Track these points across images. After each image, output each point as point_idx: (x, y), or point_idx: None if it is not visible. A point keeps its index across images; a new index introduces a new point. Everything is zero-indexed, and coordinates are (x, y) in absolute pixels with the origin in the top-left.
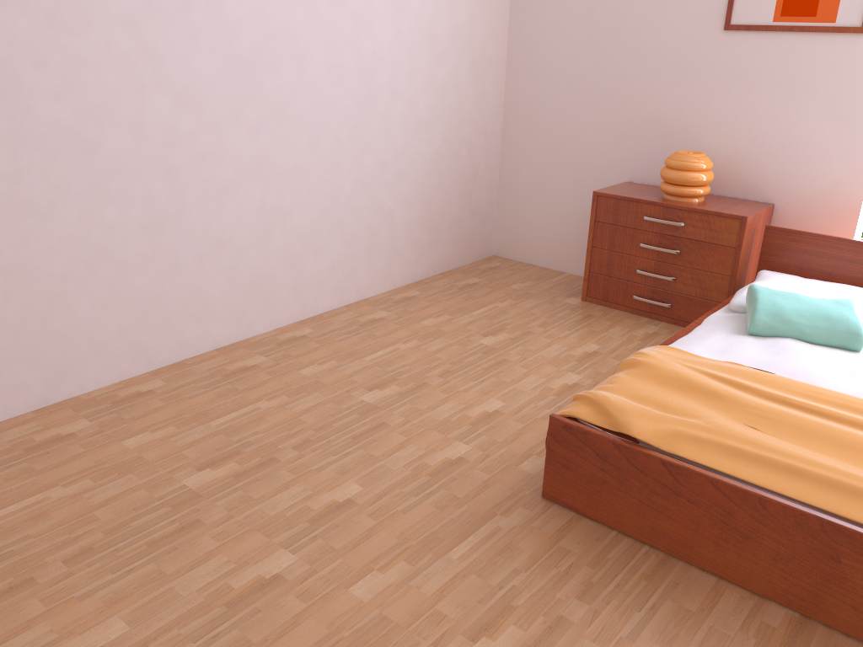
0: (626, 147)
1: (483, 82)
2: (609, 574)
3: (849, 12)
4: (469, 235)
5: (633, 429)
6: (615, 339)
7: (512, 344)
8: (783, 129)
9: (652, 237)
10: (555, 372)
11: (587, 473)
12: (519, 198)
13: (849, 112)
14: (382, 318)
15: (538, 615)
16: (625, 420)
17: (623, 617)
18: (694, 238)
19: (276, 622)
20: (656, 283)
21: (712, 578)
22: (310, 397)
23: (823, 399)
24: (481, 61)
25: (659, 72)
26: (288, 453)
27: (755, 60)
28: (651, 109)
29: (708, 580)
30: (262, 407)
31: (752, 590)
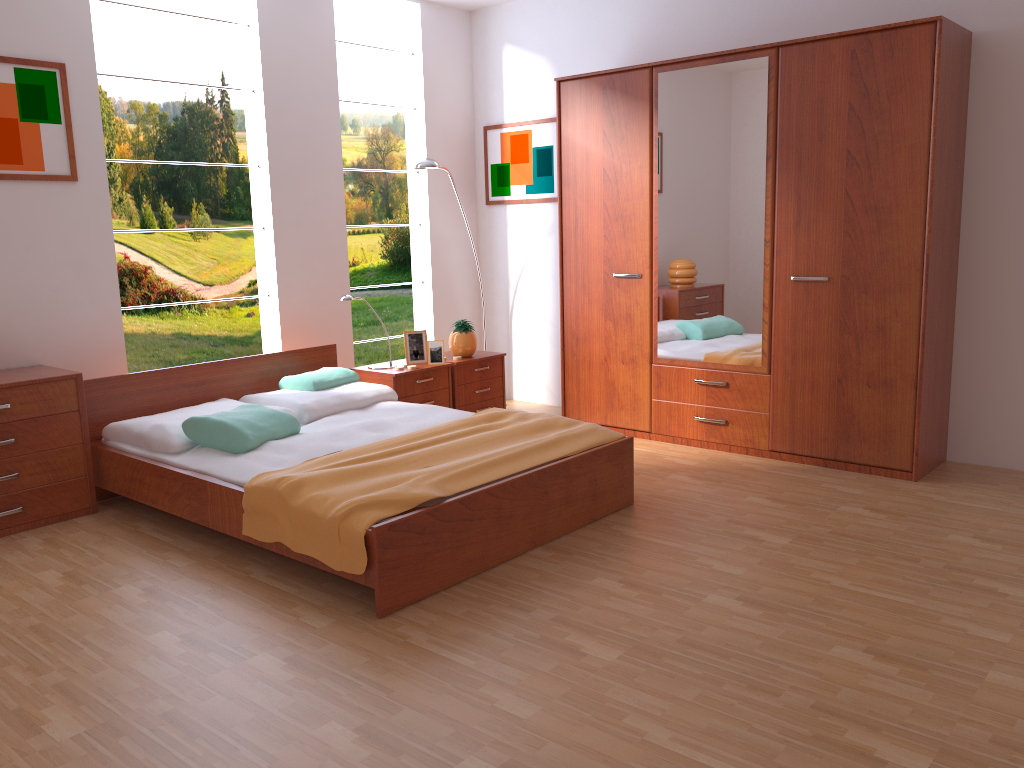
0: None
1: None
2: (500, 598)
3: (56, 161)
4: None
5: (426, 494)
6: (42, 560)
7: None
8: (26, 283)
9: None
10: (104, 597)
11: (414, 558)
12: None
13: (86, 257)
14: None
15: (551, 627)
16: (411, 495)
17: (549, 597)
18: (28, 417)
19: (579, 758)
20: None
21: (503, 565)
22: None
23: (394, 444)
24: None
25: None
26: None
27: None
28: None
29: (506, 567)
30: None
31: (518, 553)
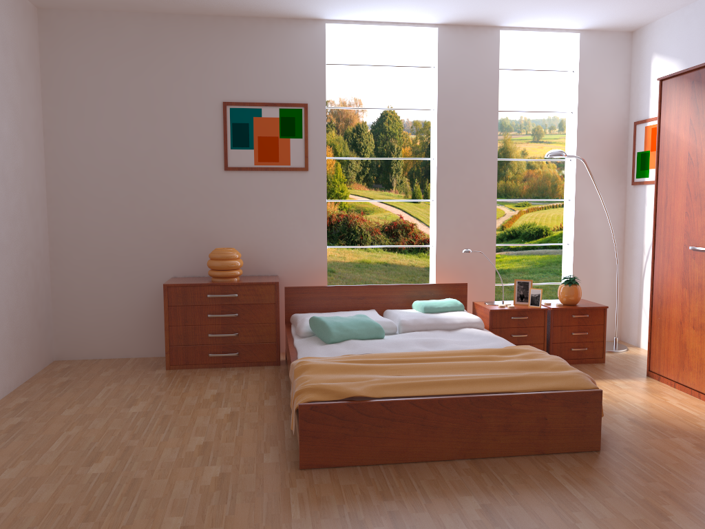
0: (167, 252)
1: (35, 213)
2: (383, 484)
3: (297, 159)
4: (39, 344)
5: (354, 392)
6: (221, 383)
7: (157, 405)
8: (273, 228)
9: (216, 308)
10: (211, 410)
11: (333, 434)
12: (75, 306)
13: (308, 215)
14: (21, 422)
15: (379, 516)
16: (345, 390)
17: (413, 496)
18: (247, 303)
19: None
20: (225, 340)
21: (423, 463)
22: (42, 488)
23: (407, 356)
24: (33, 196)
25: (183, 198)
26: (85, 526)
27: (248, 188)
28: (182, 224)
29: (423, 465)
30: (5, 511)
31: (444, 459)
